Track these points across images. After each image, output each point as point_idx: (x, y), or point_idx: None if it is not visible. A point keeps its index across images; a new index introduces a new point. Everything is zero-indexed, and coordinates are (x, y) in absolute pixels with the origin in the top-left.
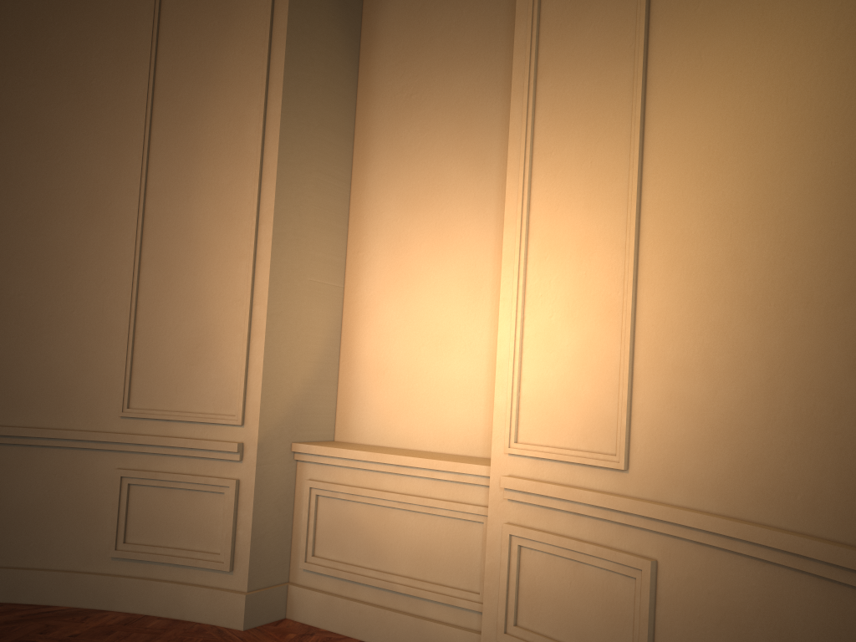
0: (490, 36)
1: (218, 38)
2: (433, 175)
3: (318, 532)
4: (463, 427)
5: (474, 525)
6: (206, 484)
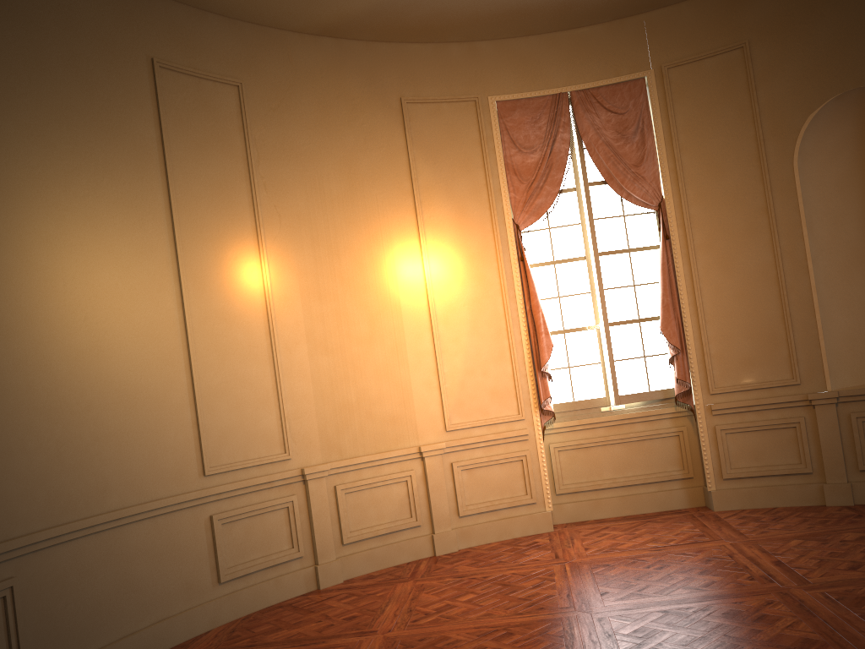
0: None
1: None
2: None
3: None
4: None
5: None
6: None
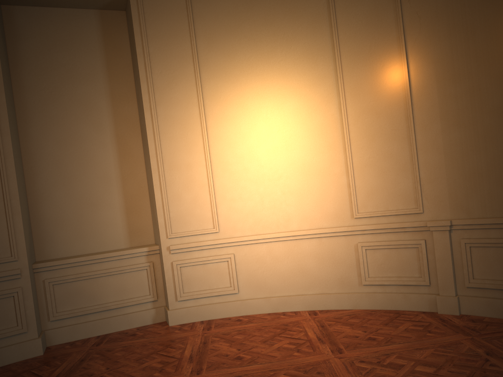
0: (94, 72)
1: None
2: (73, 131)
3: (56, 301)
4: (113, 238)
5: (142, 271)
6: (1, 295)
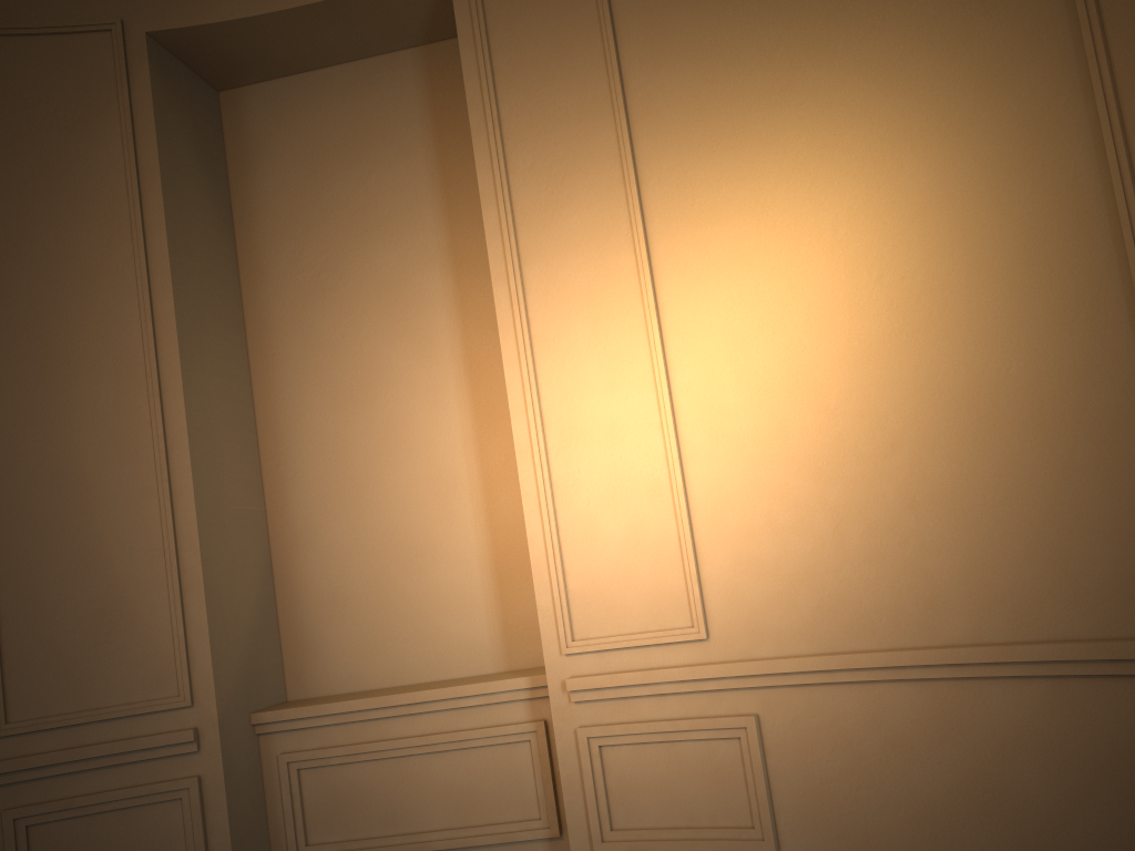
0: (412, 207)
1: (61, 221)
2: (368, 365)
3: (307, 814)
4: (464, 645)
5: (518, 746)
6: (152, 794)
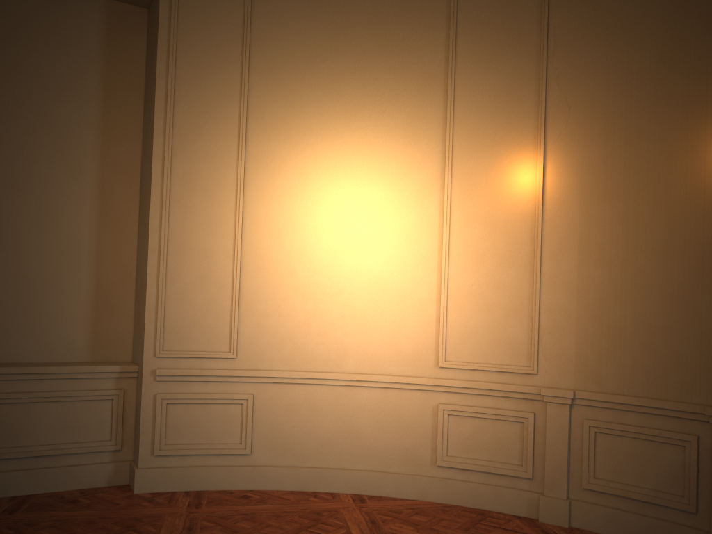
0: (82, 88)
1: None
2: (33, 170)
3: None
4: (66, 344)
5: (105, 402)
6: None
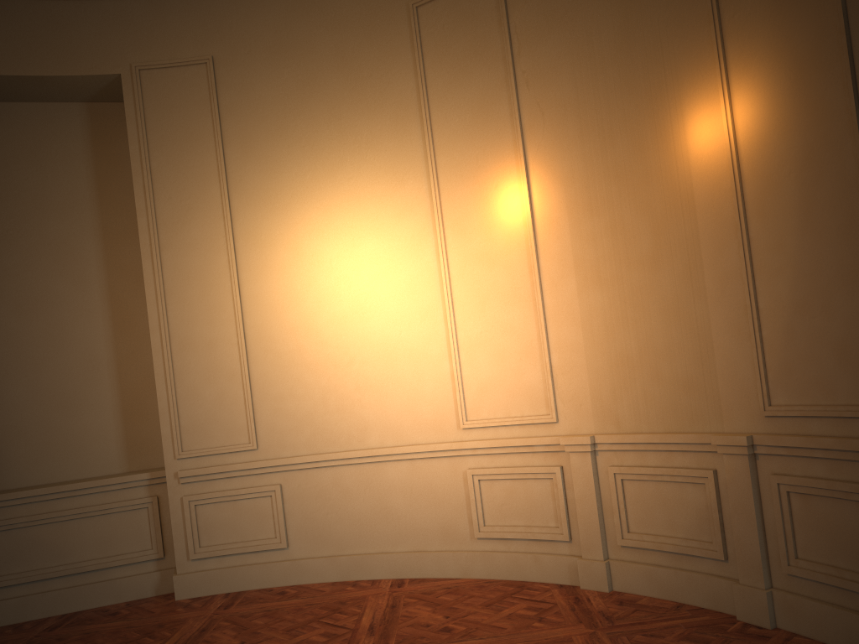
0: (76, 198)
1: None
2: (41, 290)
3: None
4: (100, 457)
5: (140, 511)
6: None
